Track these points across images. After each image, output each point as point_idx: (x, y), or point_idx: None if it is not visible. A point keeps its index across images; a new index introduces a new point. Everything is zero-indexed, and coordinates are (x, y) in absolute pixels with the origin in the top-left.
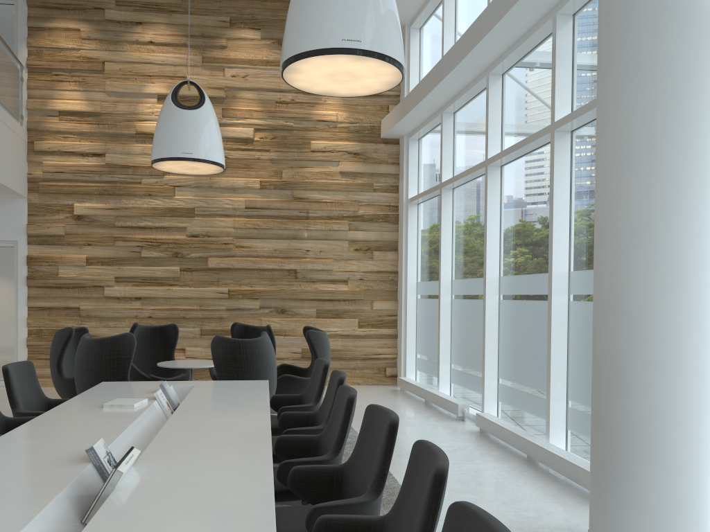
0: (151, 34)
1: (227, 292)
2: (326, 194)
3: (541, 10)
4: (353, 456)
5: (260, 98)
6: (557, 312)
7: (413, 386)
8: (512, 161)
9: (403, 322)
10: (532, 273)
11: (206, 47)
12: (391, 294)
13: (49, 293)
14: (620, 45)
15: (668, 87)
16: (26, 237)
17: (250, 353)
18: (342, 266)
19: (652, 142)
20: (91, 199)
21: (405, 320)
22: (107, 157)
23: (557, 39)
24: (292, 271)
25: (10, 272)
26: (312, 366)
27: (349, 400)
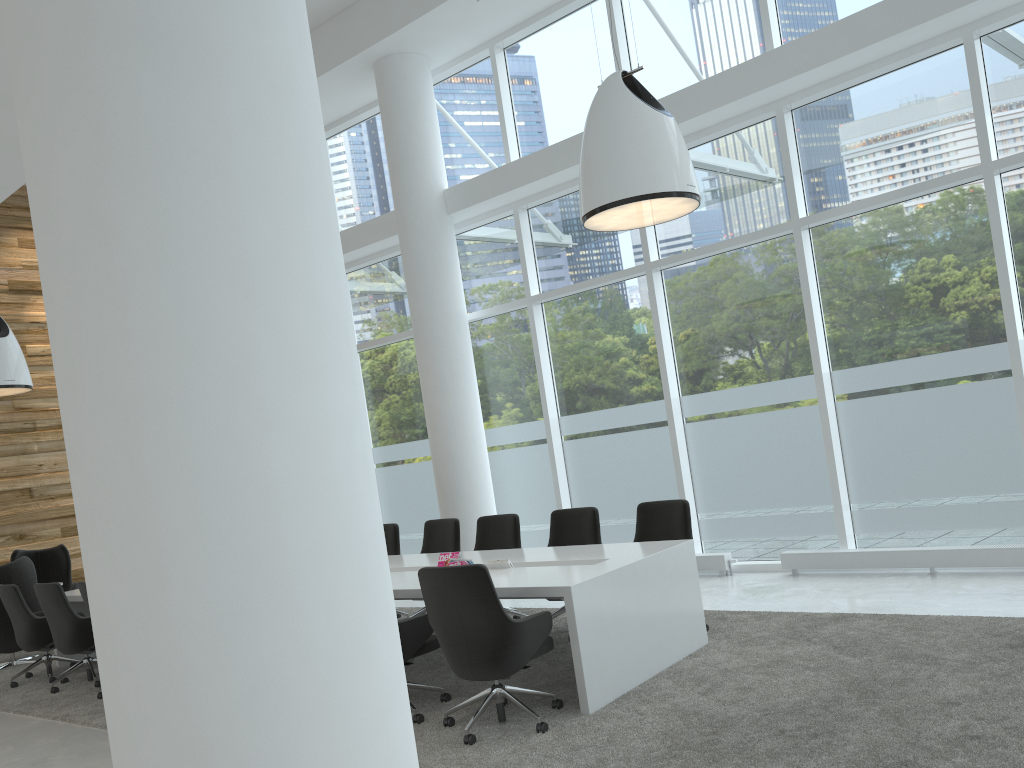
0: None
1: None
2: (52, 401)
3: None
4: None
5: None
6: None
7: None
8: None
9: None
10: None
11: None
12: None
13: None
14: (430, 331)
15: (456, 353)
16: None
17: None
18: None
19: (454, 379)
20: None
21: None
22: None
23: None
24: (26, 490)
25: None
26: None
27: None
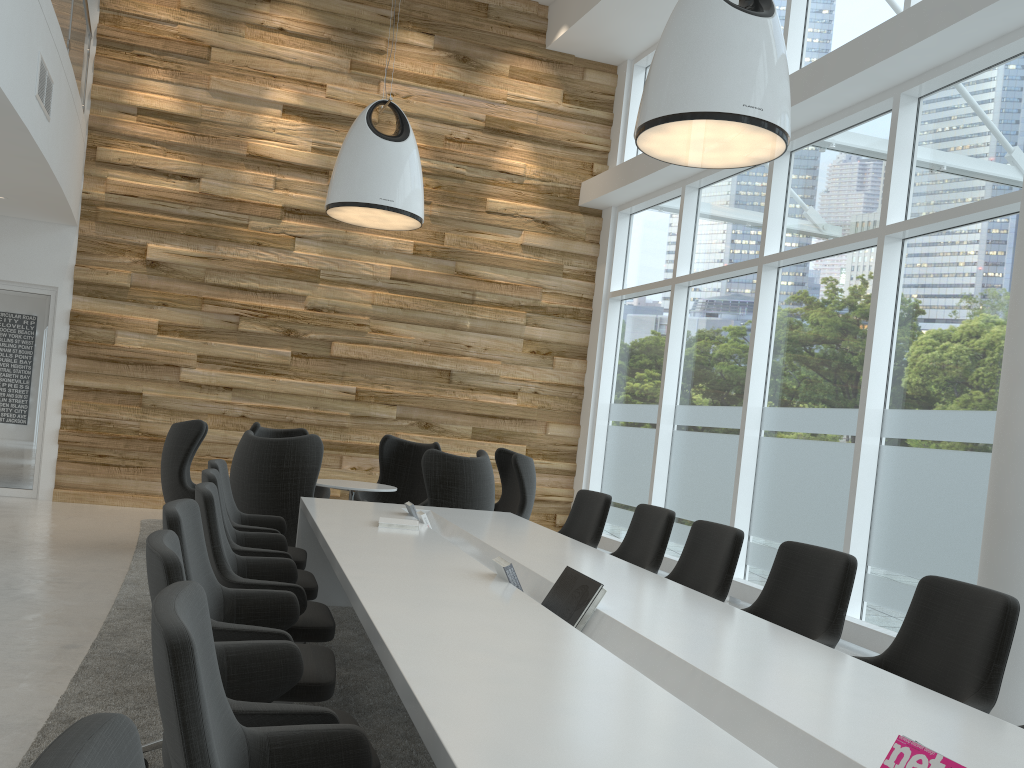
0: (282, 19)
1: (355, 392)
2: (500, 272)
3: (880, 86)
4: (765, 599)
5: (424, 129)
6: (865, 458)
7: (607, 540)
8: (798, 264)
9: (587, 455)
10: (822, 407)
11: (357, 48)
12: (572, 416)
13: (99, 368)
14: None
15: None
16: (71, 283)
17: (474, 476)
18: (512, 372)
19: None
20: (173, 241)
21: (589, 453)
22: (202, 183)
23: (898, 125)
24: (446, 372)
25: (40, 332)
26: (503, 501)
27: (738, 536)
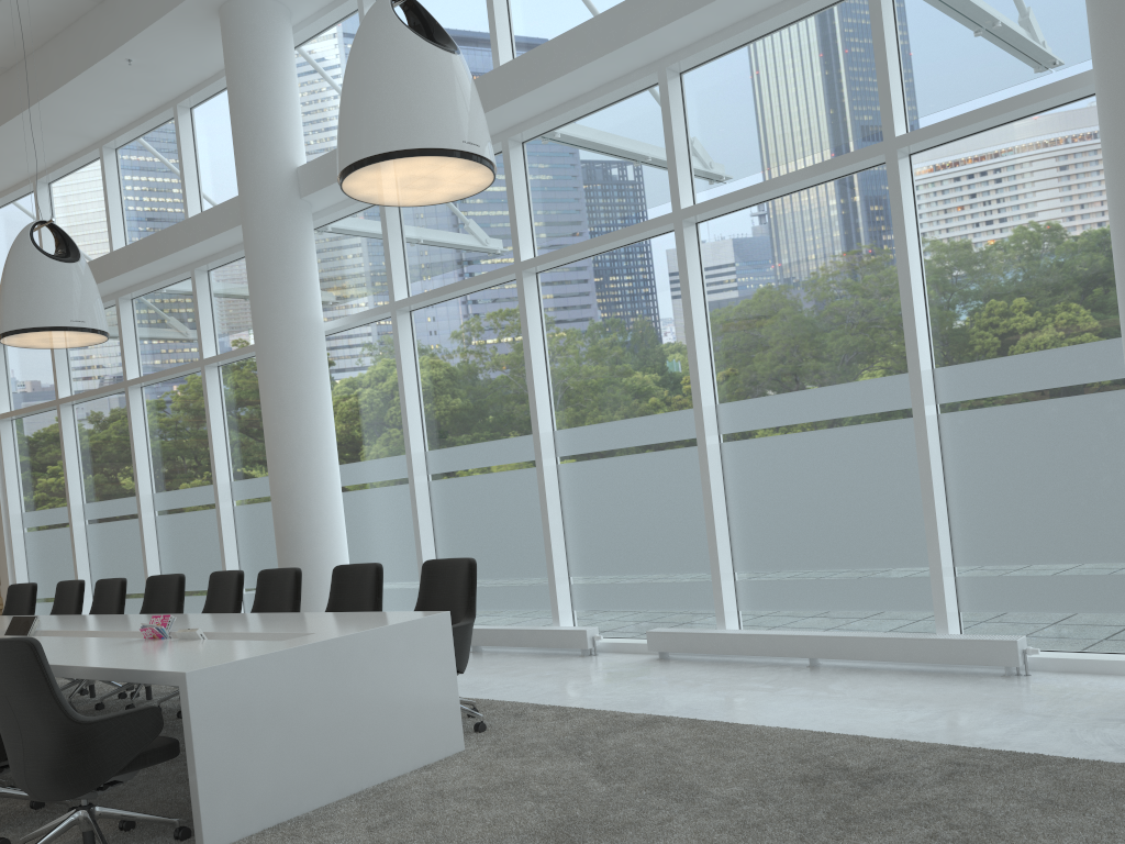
0: None
1: None
2: None
3: (180, 264)
4: (144, 611)
5: None
6: (225, 517)
7: None
8: (155, 384)
9: (10, 563)
10: (193, 486)
11: None
12: None
13: None
14: (270, 339)
15: (302, 368)
16: None
17: None
18: None
19: (296, 399)
20: None
21: (11, 560)
22: None
23: (198, 291)
24: None
25: None
26: None
27: (123, 581)
